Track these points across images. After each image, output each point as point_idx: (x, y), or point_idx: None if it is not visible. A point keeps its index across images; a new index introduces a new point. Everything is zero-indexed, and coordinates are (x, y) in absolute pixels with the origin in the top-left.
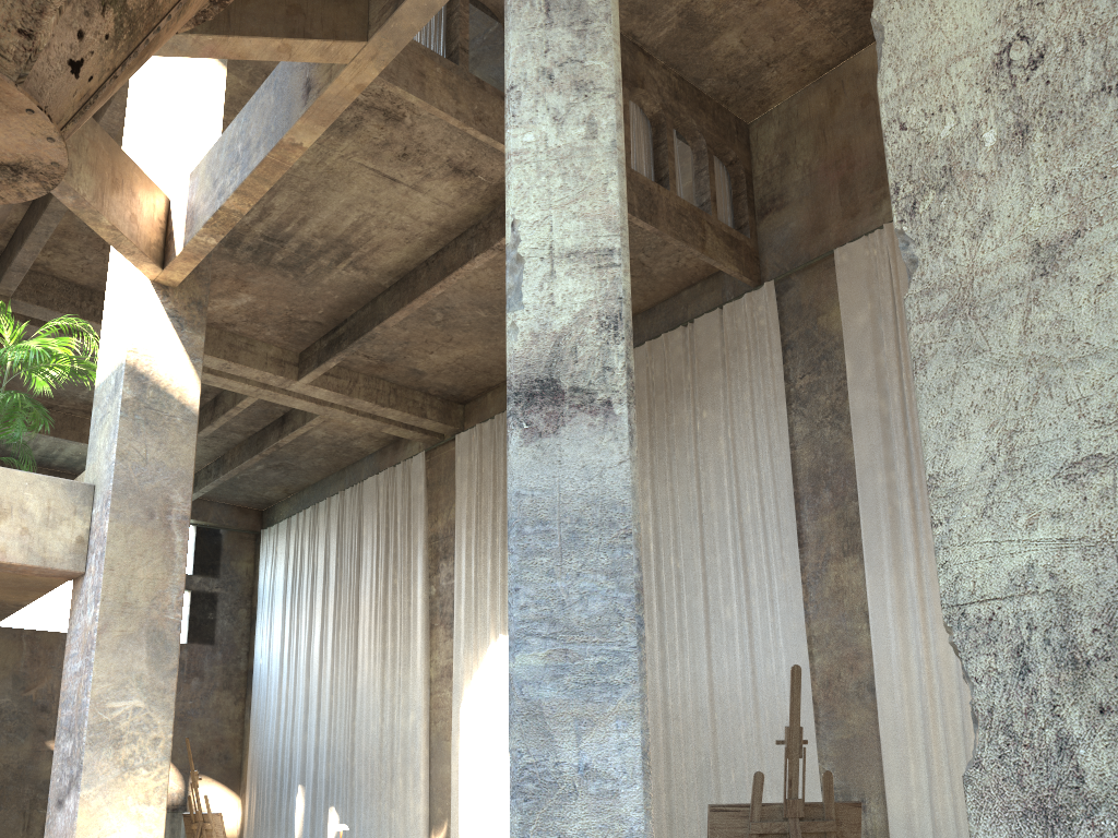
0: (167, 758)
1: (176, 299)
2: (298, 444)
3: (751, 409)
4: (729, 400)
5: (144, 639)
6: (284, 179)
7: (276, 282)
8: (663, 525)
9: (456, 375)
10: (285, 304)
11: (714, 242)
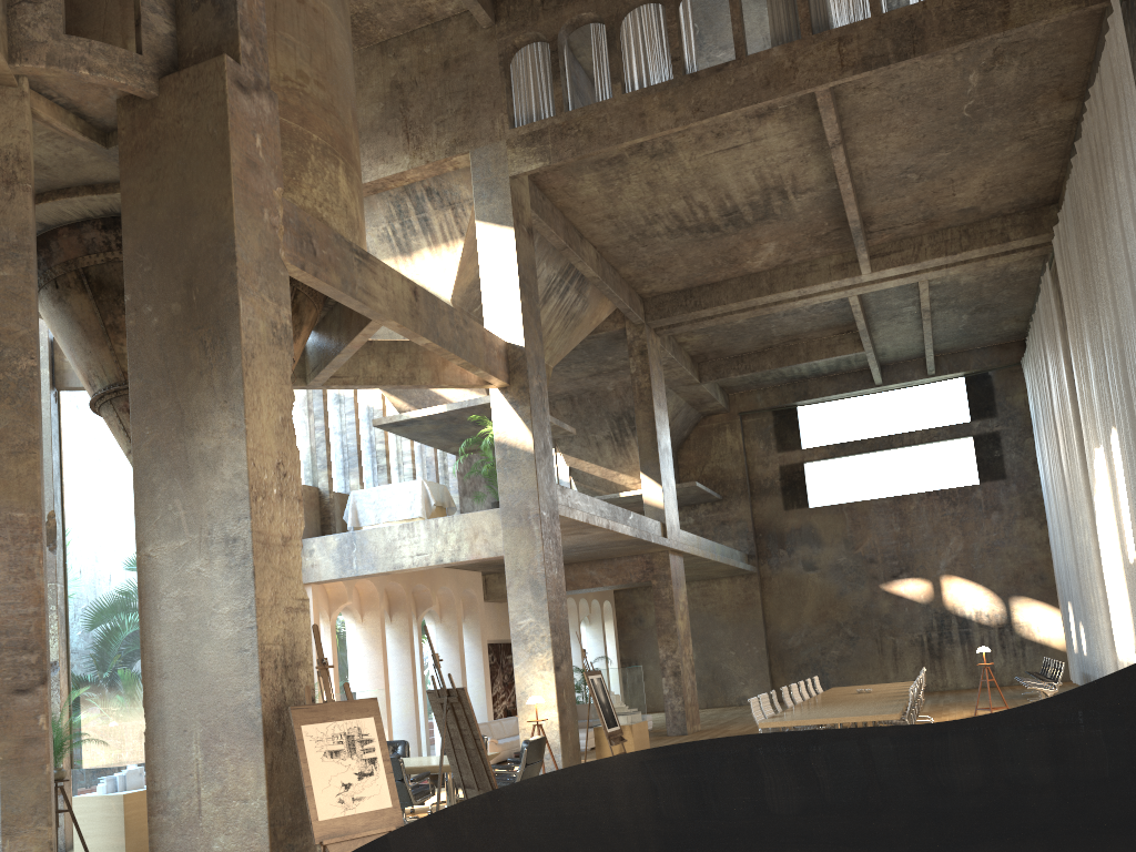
0: (550, 646)
1: (511, 392)
2: (966, 292)
3: (1131, 163)
4: (1123, 156)
5: (528, 586)
6: (683, 189)
7: (771, 228)
8: (1124, 314)
9: (1006, 193)
10: (798, 234)
11: (1026, 2)
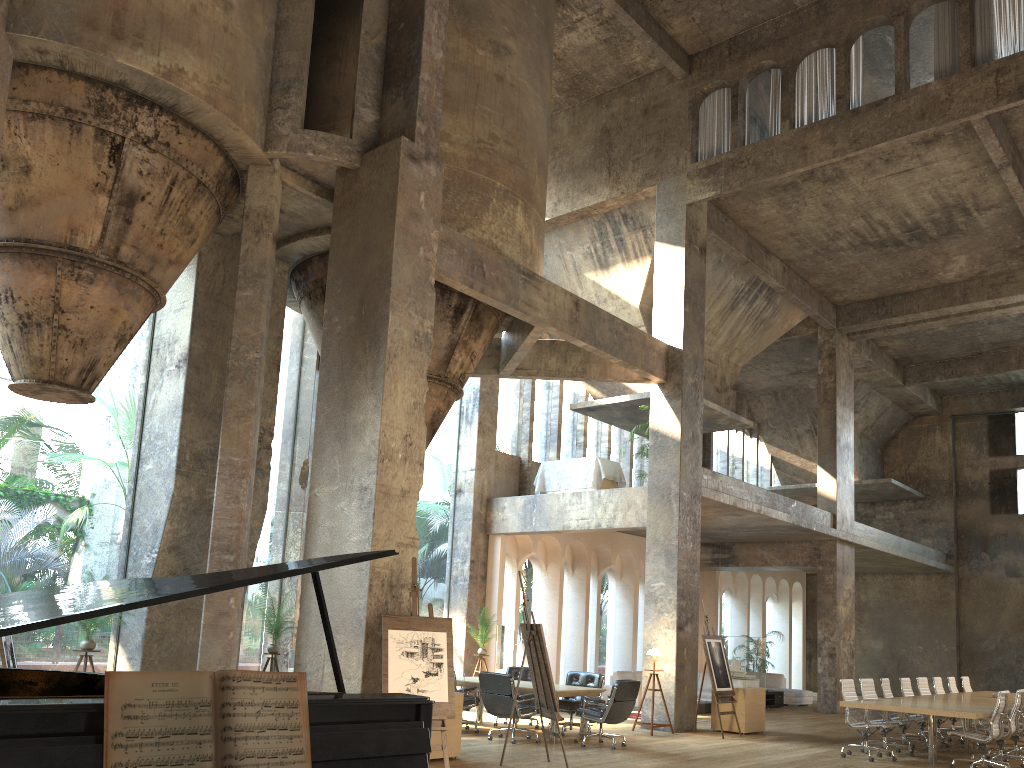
0: (675, 608)
1: (667, 387)
2: None
3: None
4: None
5: (663, 555)
6: (860, 209)
7: (958, 242)
8: None
9: None
10: (989, 247)
11: None
